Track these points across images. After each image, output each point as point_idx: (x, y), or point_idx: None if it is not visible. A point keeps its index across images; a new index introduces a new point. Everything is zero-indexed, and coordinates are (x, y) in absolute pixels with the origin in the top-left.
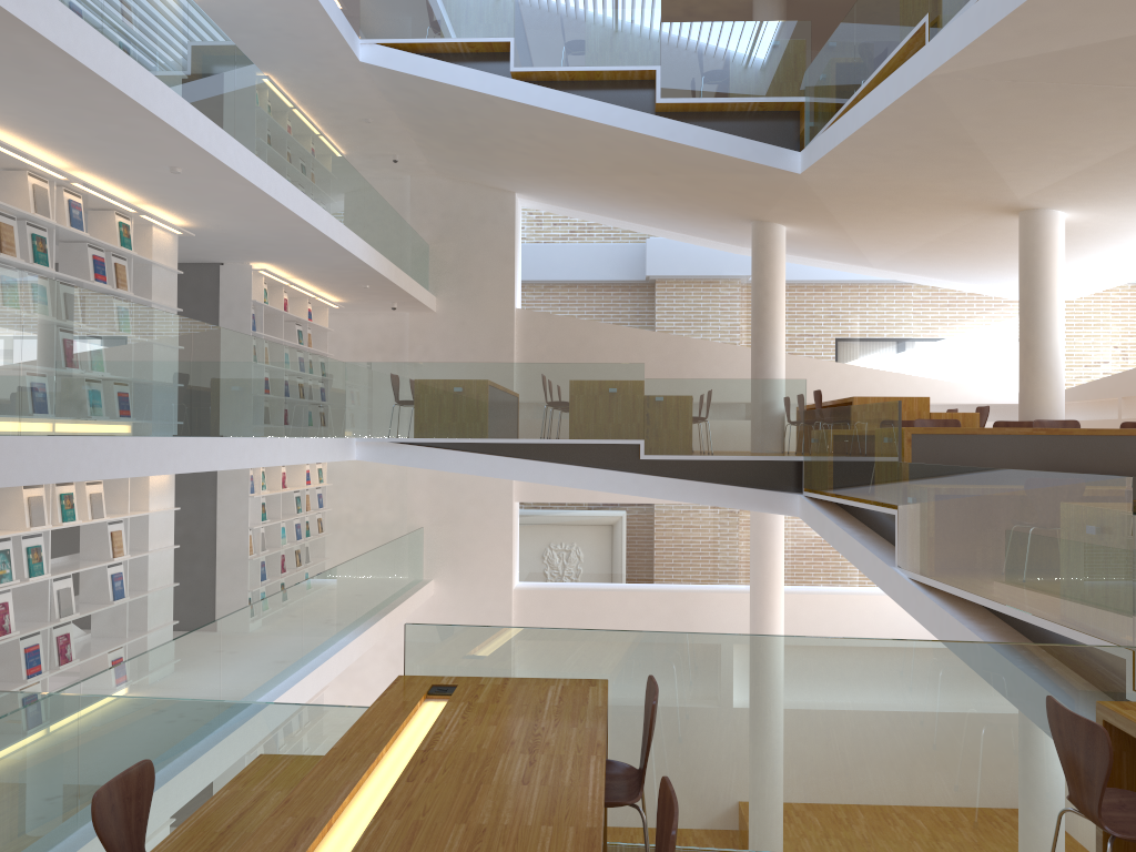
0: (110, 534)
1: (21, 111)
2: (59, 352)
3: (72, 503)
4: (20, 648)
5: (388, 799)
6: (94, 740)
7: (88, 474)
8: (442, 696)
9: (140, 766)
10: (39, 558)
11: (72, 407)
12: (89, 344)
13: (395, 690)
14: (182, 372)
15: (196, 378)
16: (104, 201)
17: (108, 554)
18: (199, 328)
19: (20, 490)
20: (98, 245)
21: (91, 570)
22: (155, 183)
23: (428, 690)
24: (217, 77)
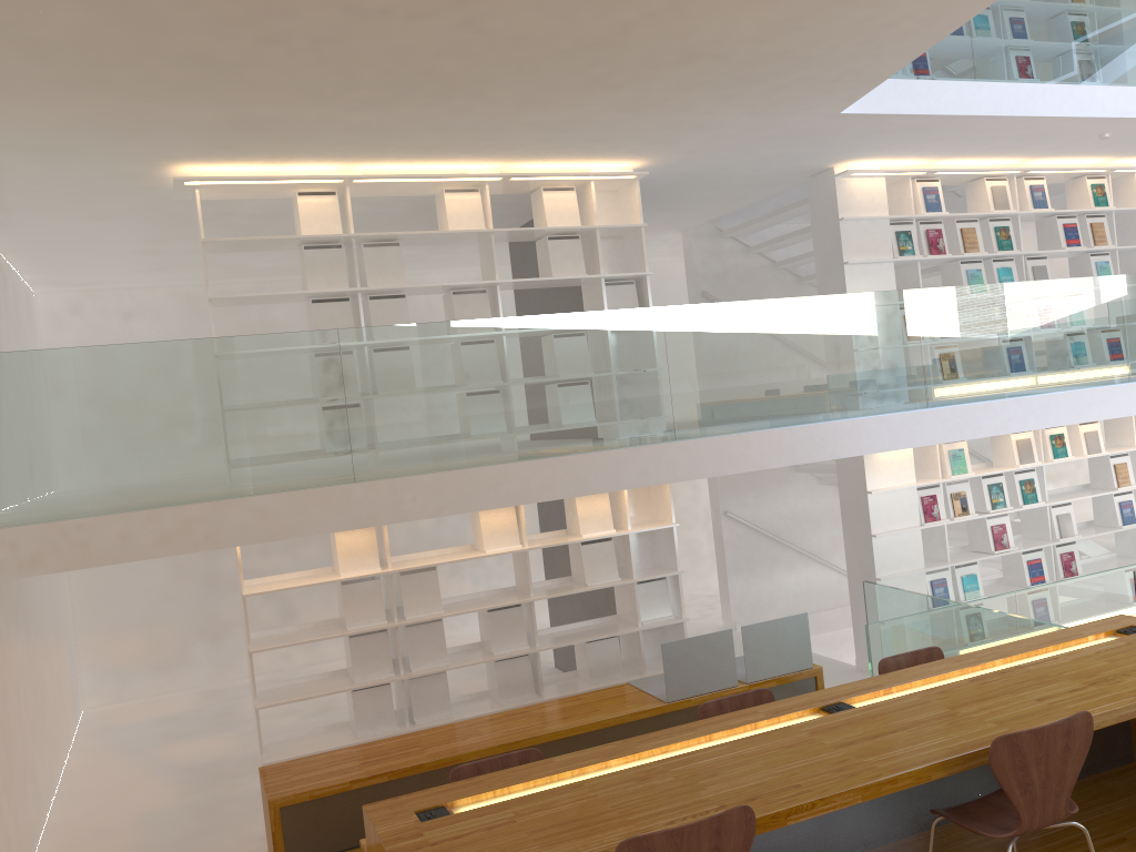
0: (1112, 466)
1: (945, 148)
2: (958, 340)
3: (1062, 442)
4: (1022, 560)
5: (937, 687)
6: (948, 631)
7: (990, 431)
8: (1125, 635)
9: (928, 649)
10: (1031, 489)
11: (977, 380)
12: (989, 327)
13: (1090, 624)
14: (1110, 326)
15: (1132, 328)
16: (1069, 173)
17: (1111, 484)
18: (1130, 281)
19: (1008, 435)
20: (1069, 213)
21: (1100, 498)
22: (1102, 147)
23: (1120, 629)
24: (1131, 34)
